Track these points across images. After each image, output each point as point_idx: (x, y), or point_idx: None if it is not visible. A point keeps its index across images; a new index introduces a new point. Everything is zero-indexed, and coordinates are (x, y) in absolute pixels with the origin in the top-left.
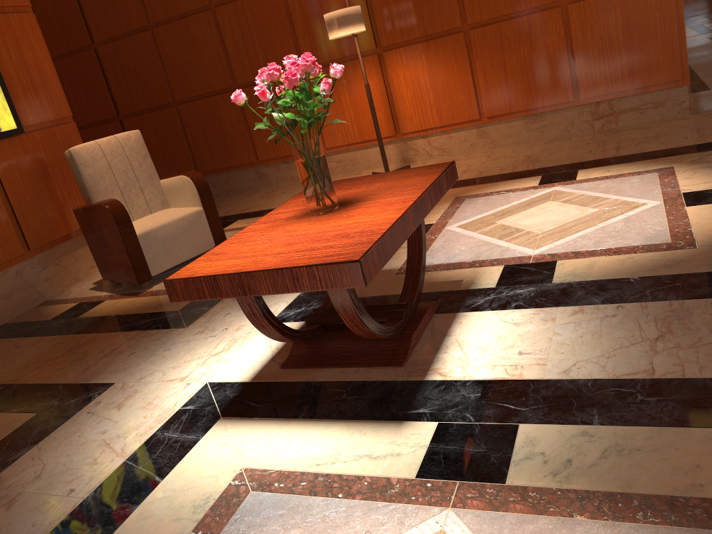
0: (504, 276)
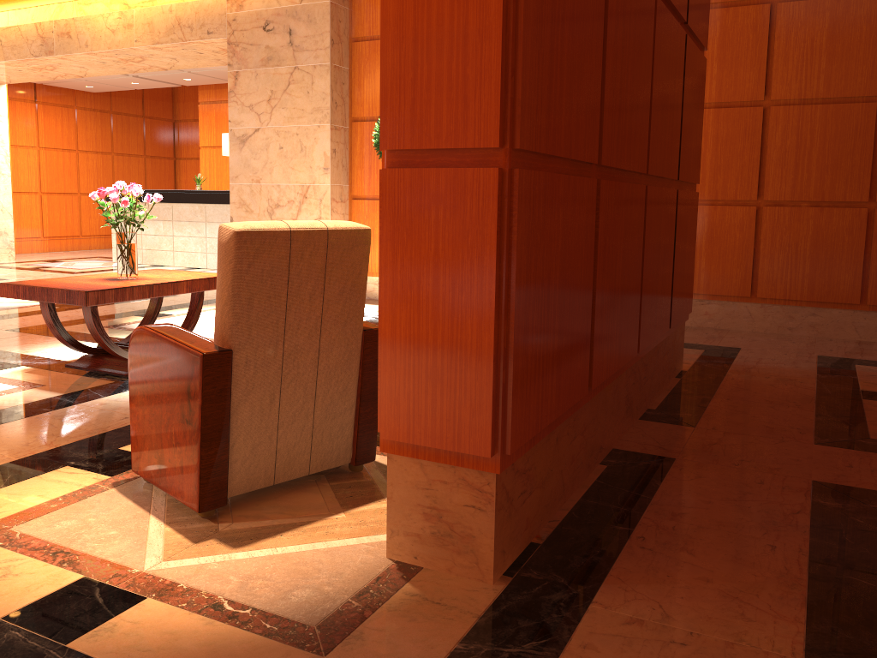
0: (3, 368)
